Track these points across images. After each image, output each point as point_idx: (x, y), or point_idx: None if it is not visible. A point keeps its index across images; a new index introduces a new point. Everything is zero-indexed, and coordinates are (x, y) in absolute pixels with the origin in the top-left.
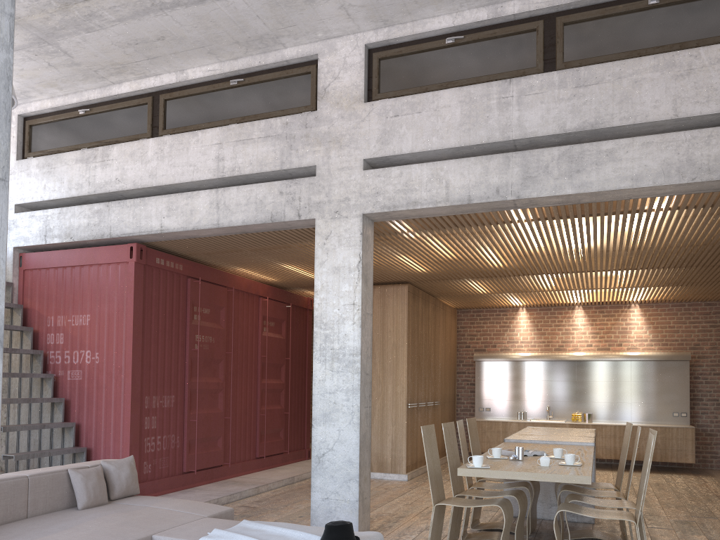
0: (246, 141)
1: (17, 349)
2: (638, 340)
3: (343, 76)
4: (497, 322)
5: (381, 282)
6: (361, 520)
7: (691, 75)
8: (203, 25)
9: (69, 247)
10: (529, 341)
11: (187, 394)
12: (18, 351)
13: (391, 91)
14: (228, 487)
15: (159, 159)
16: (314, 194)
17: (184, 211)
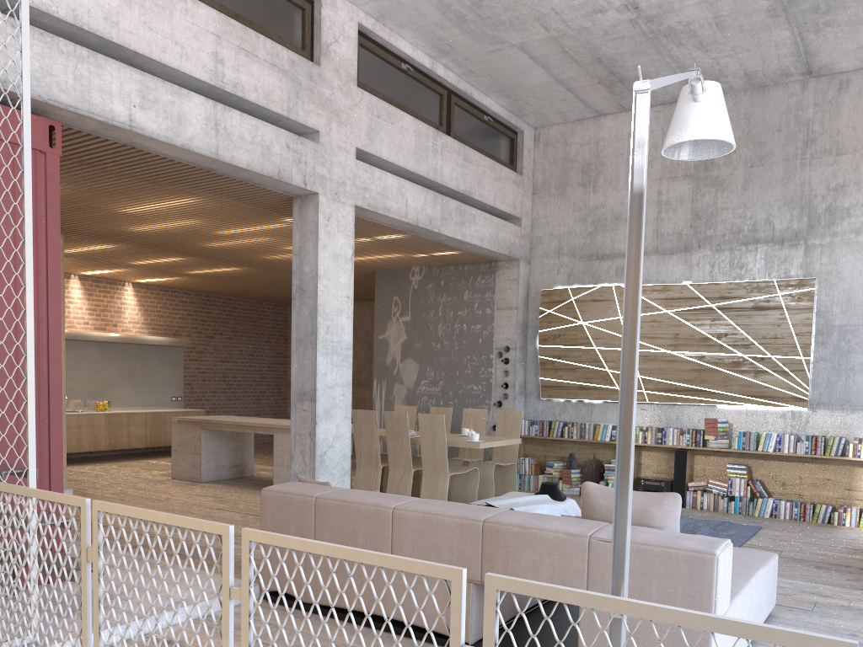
0: (250, 55)
1: None
2: (131, 322)
3: (342, 44)
4: None
5: None
6: None
7: (499, 182)
8: None
9: None
10: None
11: None
12: None
13: (368, 86)
14: None
15: (123, 0)
16: (318, 164)
17: (168, 113)
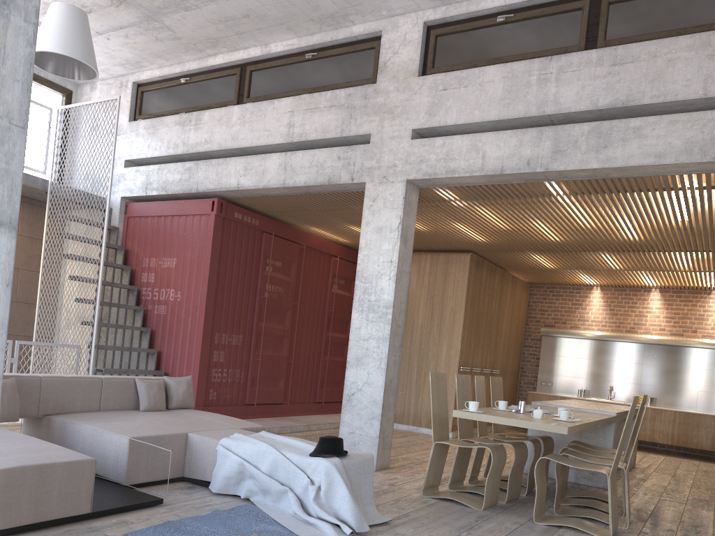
0: (314, 110)
1: (115, 283)
2: (714, 328)
3: (402, 52)
4: (569, 299)
5: (446, 249)
6: (379, 455)
7: None
8: (281, 4)
9: (165, 199)
10: (599, 320)
11: (254, 335)
12: (116, 285)
13: (443, 66)
14: (283, 422)
15: (241, 124)
16: (367, 160)
17: (257, 172)
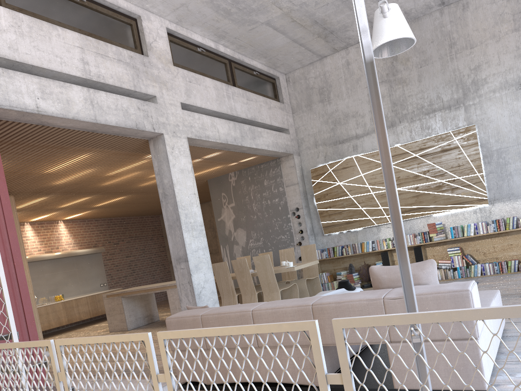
0: (104, 57)
1: None
2: (67, 244)
3: (159, 42)
4: None
5: None
6: None
7: (271, 109)
8: None
9: None
10: None
11: None
12: None
13: (180, 64)
14: None
15: (18, 35)
16: (159, 116)
17: (60, 99)
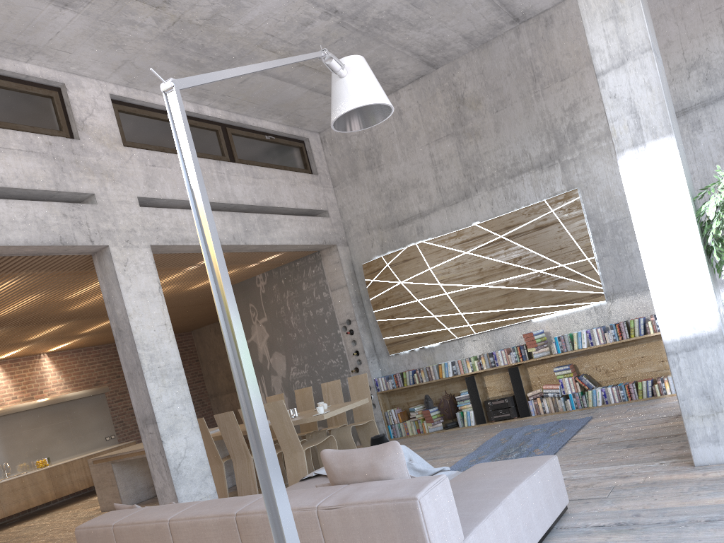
0: (3, 150)
1: None
2: (55, 385)
3: (98, 116)
4: None
5: None
6: None
7: (296, 186)
8: None
9: None
10: None
11: None
12: None
13: (137, 143)
14: None
15: None
16: (101, 221)
17: None
